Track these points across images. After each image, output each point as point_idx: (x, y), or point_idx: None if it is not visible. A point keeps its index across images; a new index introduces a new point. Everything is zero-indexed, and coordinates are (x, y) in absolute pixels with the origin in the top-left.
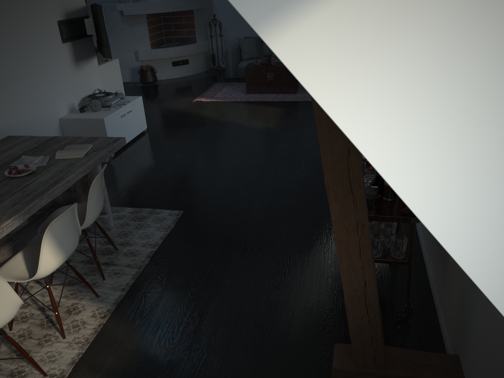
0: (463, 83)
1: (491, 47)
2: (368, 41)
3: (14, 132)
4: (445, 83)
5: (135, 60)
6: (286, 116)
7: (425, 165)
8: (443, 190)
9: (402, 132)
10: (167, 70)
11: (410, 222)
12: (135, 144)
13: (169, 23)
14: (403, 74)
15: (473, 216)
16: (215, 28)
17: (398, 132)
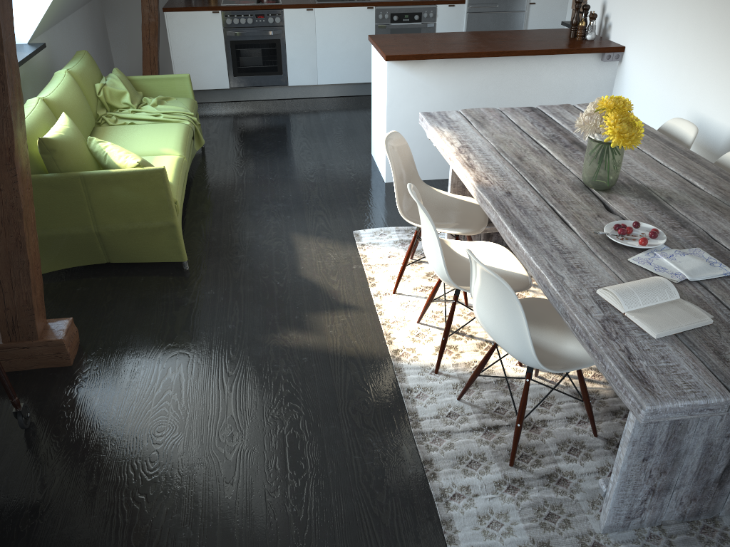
0: None
1: None
2: None
3: None
4: None
5: None
6: None
7: None
8: None
9: None
10: None
11: None
12: None
13: None
14: None
15: None
16: None
17: None
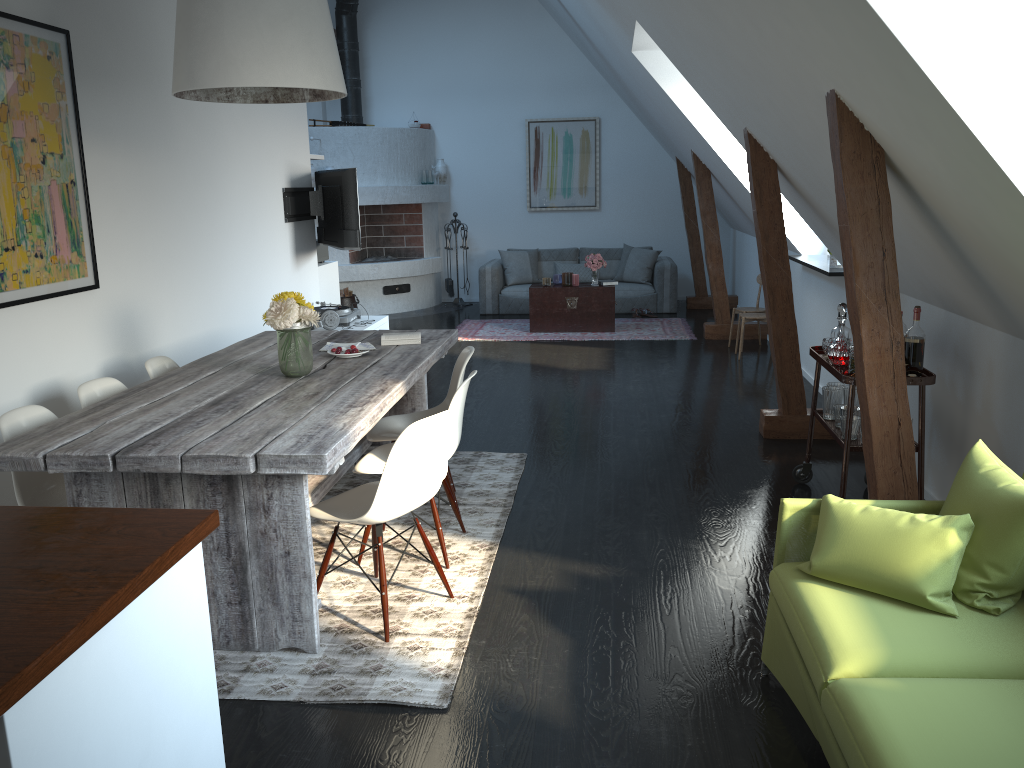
0: None
1: None
2: (1000, 74)
3: (229, 344)
4: None
5: None
6: (616, 357)
7: None
8: None
9: (1023, 139)
10: (374, 300)
11: (921, 384)
12: None
13: (377, 224)
14: (1023, 96)
15: None
16: (455, 235)
17: (1019, 139)
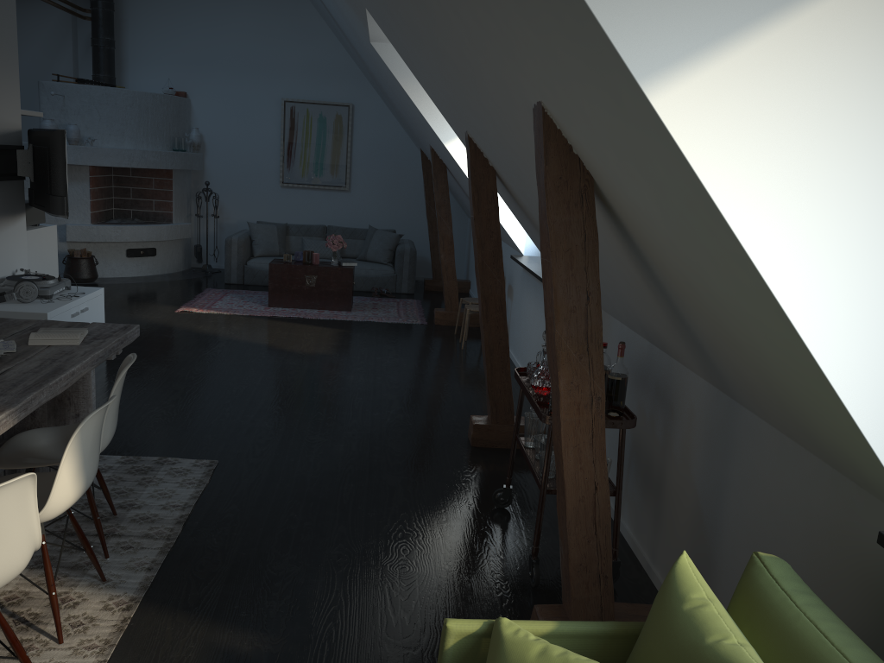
0: (811, 151)
1: (833, 121)
2: (737, 105)
3: None
4: (796, 150)
5: (58, 239)
6: (346, 340)
7: (776, 227)
8: (790, 254)
9: (759, 193)
10: (116, 262)
11: (622, 428)
12: None
13: (125, 186)
14: (764, 138)
15: (815, 283)
16: (207, 203)
17: (755, 193)
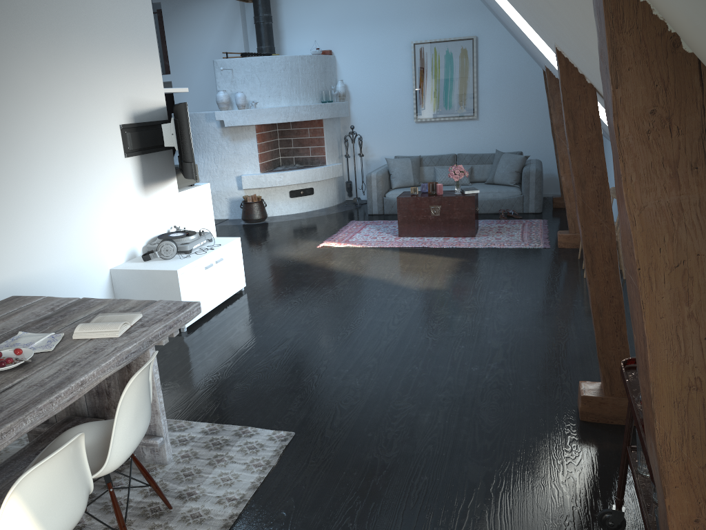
0: None
1: None
2: None
3: (32, 289)
4: None
5: (237, 188)
6: (463, 271)
7: None
8: None
9: None
10: (282, 202)
11: None
12: (224, 312)
13: (287, 138)
14: None
15: None
16: (353, 144)
17: None
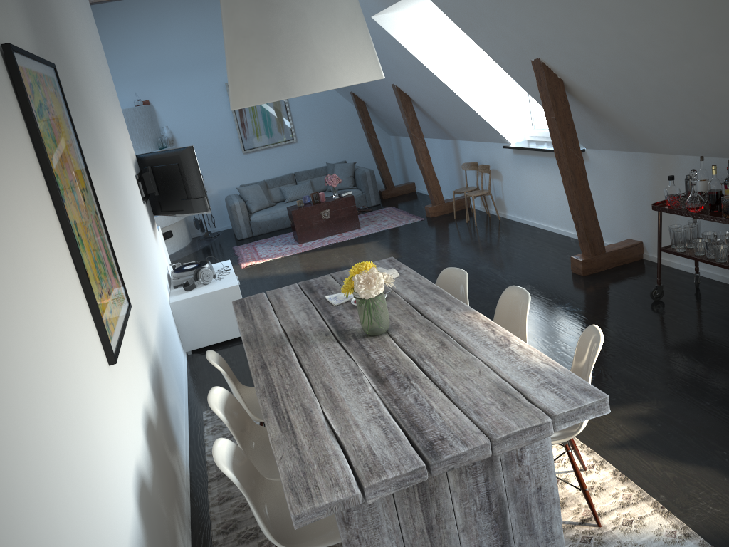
0: None
1: None
2: None
3: (164, 320)
4: None
5: None
6: (391, 246)
7: None
8: None
9: None
10: None
11: None
12: None
13: None
14: None
15: None
16: None
17: None
